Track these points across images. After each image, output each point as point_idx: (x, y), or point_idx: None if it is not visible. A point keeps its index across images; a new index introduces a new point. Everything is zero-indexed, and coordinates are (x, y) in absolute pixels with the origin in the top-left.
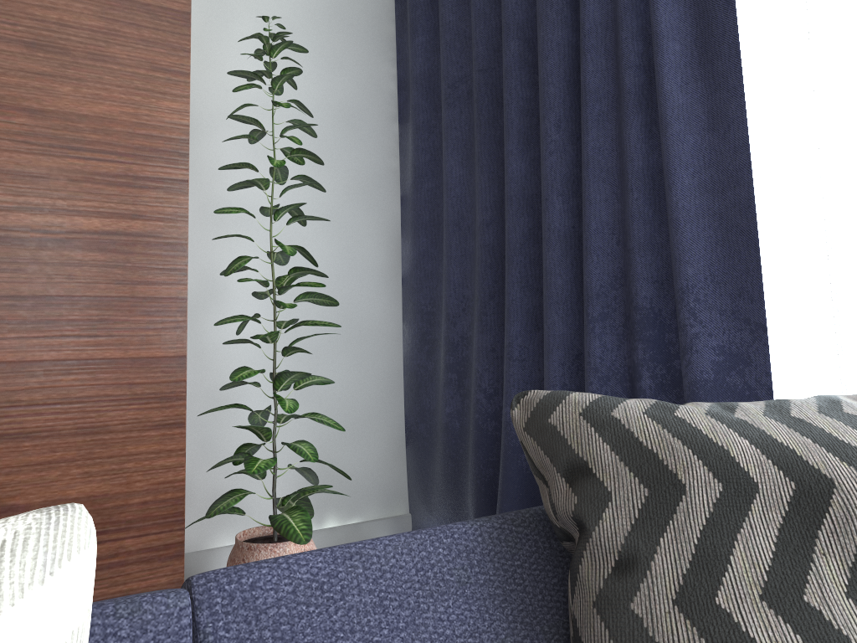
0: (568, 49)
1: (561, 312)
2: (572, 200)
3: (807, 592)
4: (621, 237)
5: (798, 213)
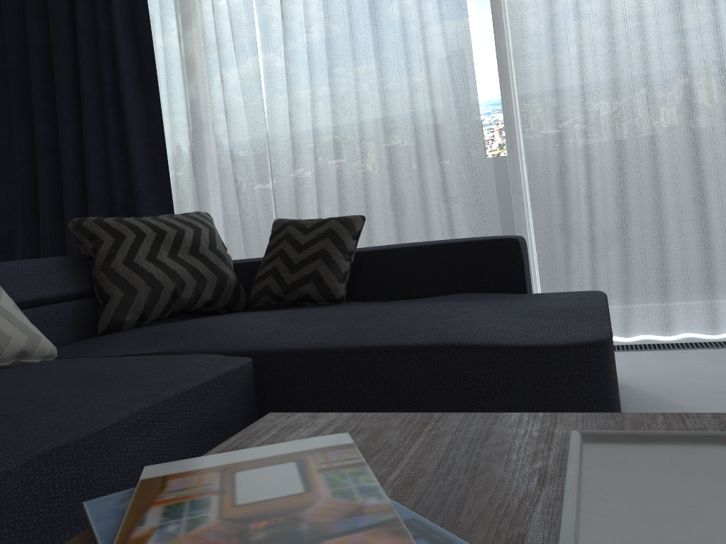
0: (72, 67)
1: (75, 209)
2: (78, 149)
3: (157, 256)
4: (106, 169)
5: (186, 158)
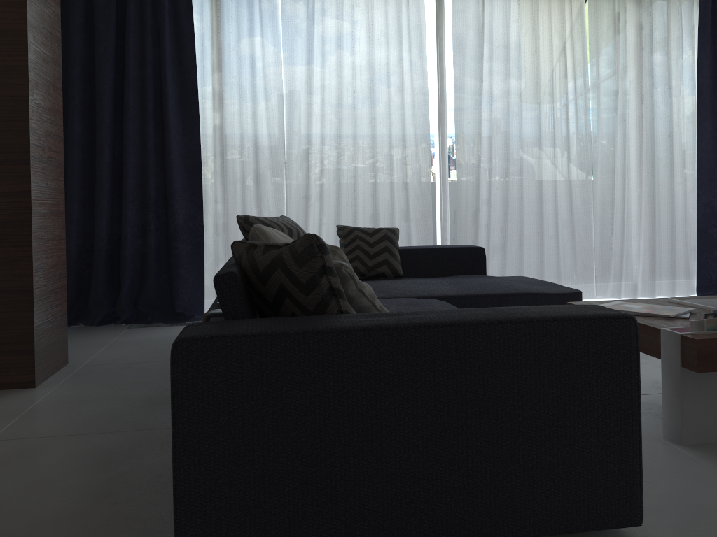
0: (113, 82)
1: (107, 199)
2: (112, 150)
3: None
4: (140, 169)
5: (211, 169)
